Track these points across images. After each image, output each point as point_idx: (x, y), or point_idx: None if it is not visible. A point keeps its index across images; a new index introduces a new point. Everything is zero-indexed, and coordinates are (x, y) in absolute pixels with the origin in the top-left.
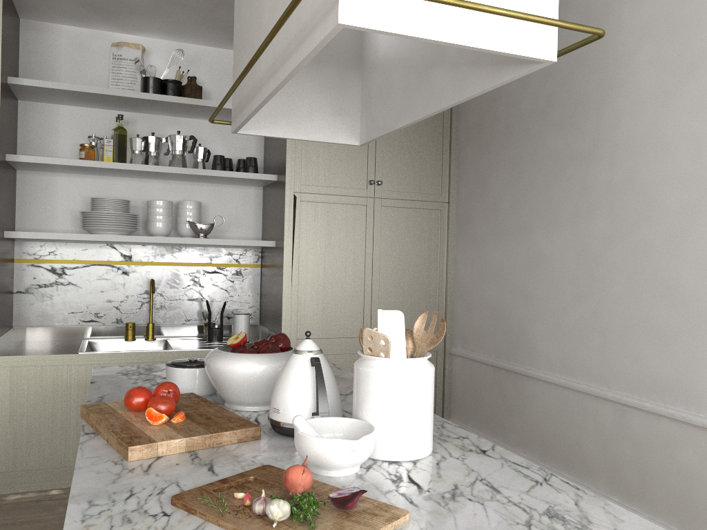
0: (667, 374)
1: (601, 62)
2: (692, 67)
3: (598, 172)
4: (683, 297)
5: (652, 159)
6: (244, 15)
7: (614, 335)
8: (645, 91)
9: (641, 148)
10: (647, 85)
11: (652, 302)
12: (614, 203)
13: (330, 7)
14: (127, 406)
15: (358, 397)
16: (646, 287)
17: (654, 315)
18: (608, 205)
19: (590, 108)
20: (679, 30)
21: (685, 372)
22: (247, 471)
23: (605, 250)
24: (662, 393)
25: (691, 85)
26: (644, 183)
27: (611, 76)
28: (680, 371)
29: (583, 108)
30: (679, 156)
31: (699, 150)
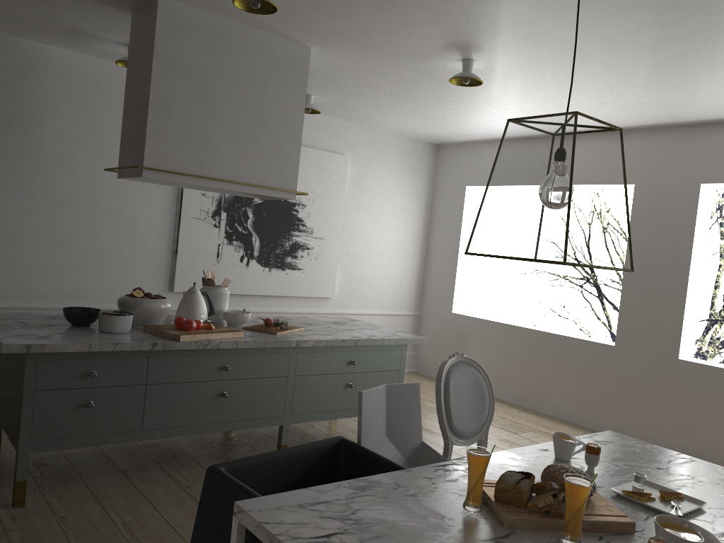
0: (71, 287)
1: (27, 99)
2: (94, 133)
3: (21, 169)
4: (83, 248)
5: (66, 172)
6: (176, 125)
7: (32, 270)
8: (63, 133)
9: (59, 164)
10: (65, 130)
11: (62, 251)
12: (35, 191)
13: (290, 192)
14: (194, 328)
15: (222, 302)
16: (59, 242)
17: (64, 257)
18: (30, 191)
19: (15, 124)
20: (87, 110)
21: (83, 285)
22: (251, 328)
23: (26, 219)
24: (67, 298)
25: (93, 143)
26: (60, 185)
27: (36, 112)
28: (79, 285)
29: (8, 121)
30: (84, 176)
31: (96, 176)
